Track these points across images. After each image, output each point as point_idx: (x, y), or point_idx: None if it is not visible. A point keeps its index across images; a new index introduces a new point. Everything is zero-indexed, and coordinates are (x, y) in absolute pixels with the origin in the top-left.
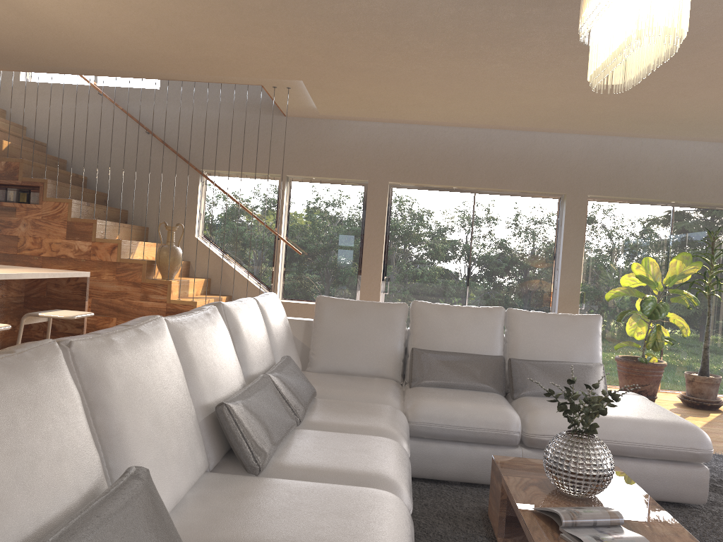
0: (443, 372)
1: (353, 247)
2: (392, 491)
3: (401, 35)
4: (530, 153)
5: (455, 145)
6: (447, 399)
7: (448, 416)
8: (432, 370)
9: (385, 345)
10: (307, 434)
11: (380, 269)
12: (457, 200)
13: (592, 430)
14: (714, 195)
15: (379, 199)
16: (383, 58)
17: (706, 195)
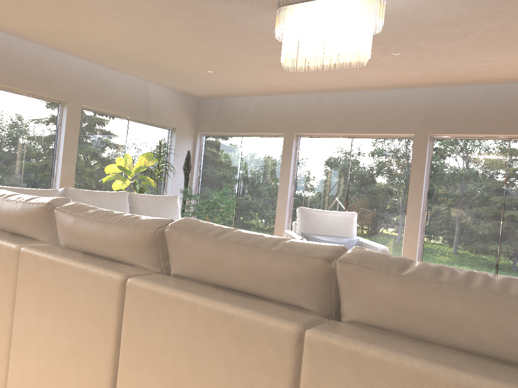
0: None
1: None
2: None
3: None
4: (42, 64)
5: None
6: None
7: None
8: None
9: None
10: None
11: None
12: None
13: None
14: (151, 117)
15: None
16: None
17: (147, 116)
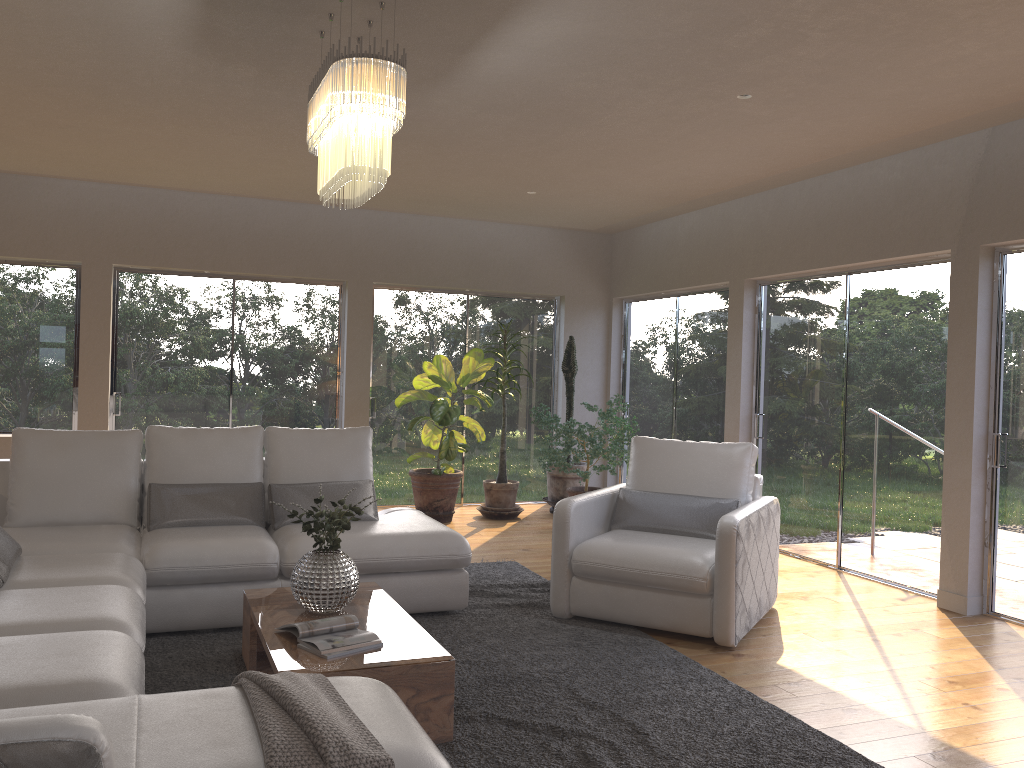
0: (189, 508)
1: (64, 353)
2: (120, 631)
3: (115, 97)
4: (302, 230)
5: (204, 217)
6: (193, 538)
7: (195, 556)
8: (176, 507)
9: (115, 483)
10: (15, 593)
11: (106, 382)
12: (211, 288)
13: (335, 545)
14: (509, 283)
15: (100, 287)
16: (93, 117)
17: (500, 283)
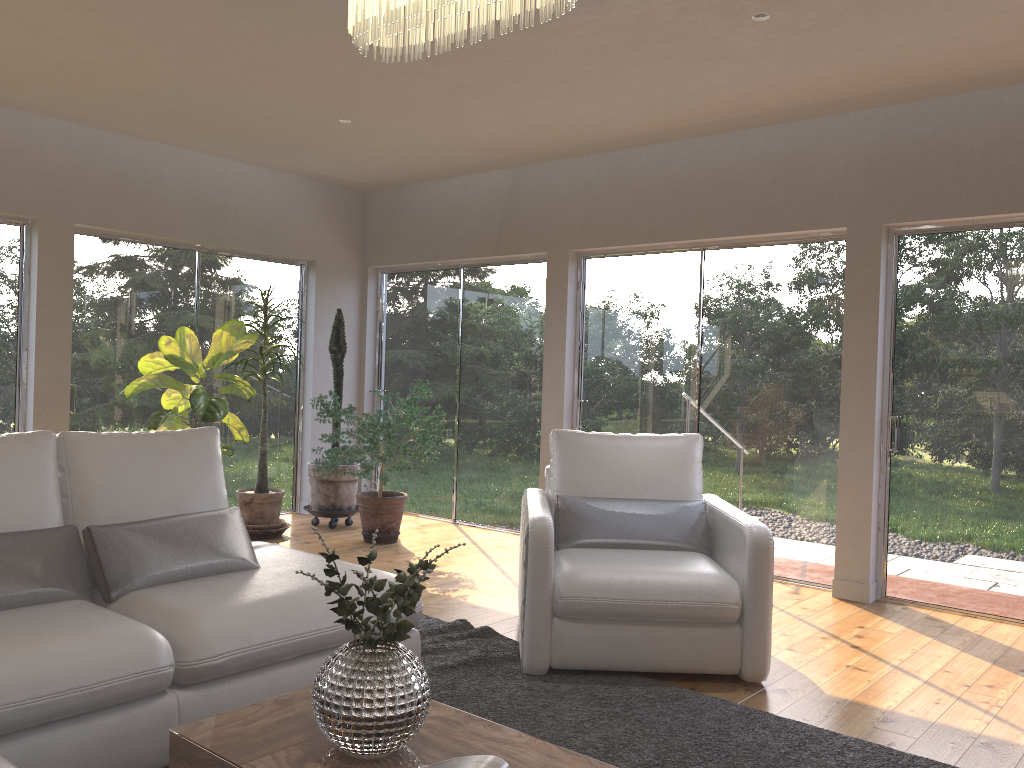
0: None
1: None
2: None
3: None
4: None
5: None
6: (11, 642)
7: (34, 677)
8: None
9: None
10: None
11: None
12: None
13: (404, 634)
14: (253, 240)
15: None
16: None
17: (243, 239)
